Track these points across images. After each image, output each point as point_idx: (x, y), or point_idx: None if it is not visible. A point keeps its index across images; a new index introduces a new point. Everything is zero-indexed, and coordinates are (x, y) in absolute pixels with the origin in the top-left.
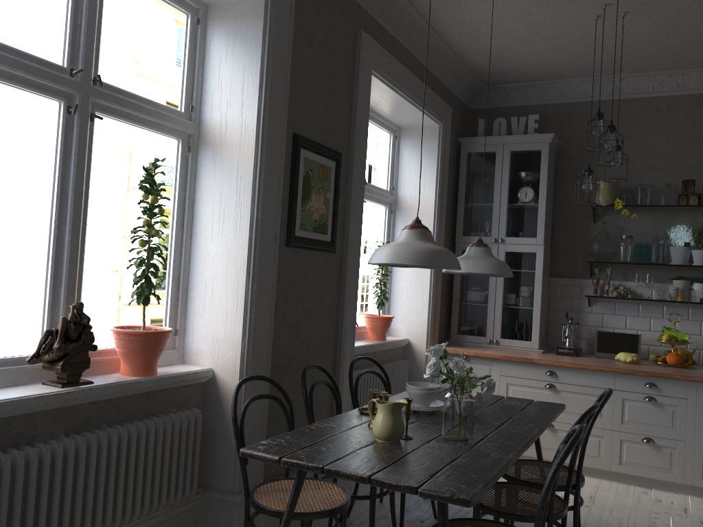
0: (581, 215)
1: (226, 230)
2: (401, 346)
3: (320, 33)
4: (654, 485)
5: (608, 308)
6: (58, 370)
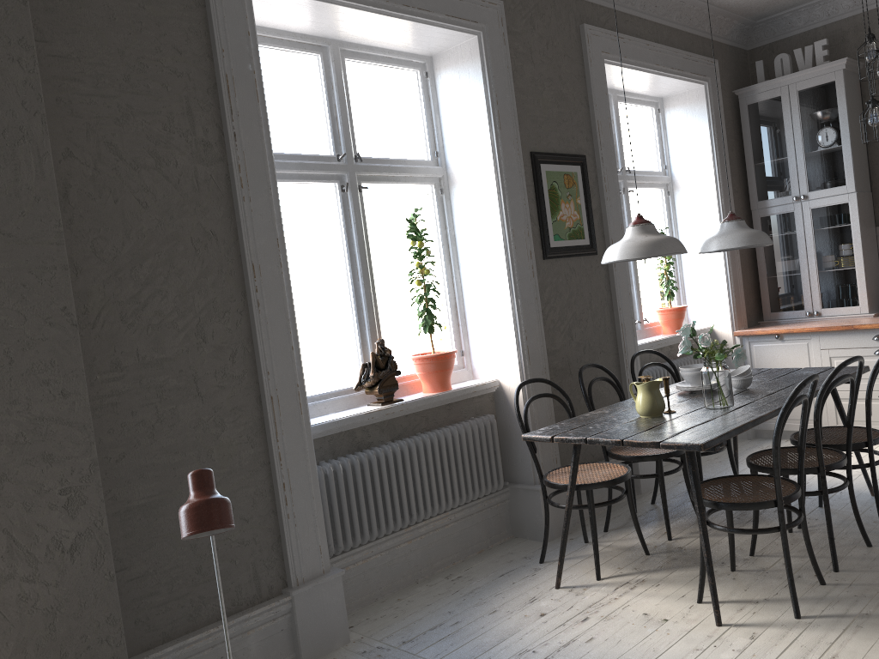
0: None
1: (486, 257)
2: None
3: (539, 46)
4: None
5: None
6: (376, 392)
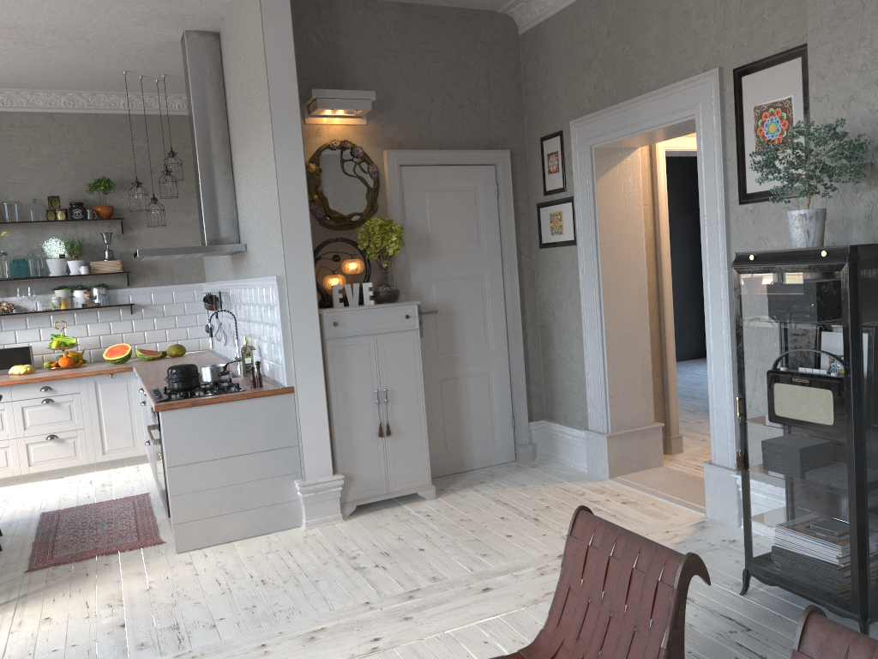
0: None
1: None
2: None
3: None
4: (65, 474)
5: None
6: None
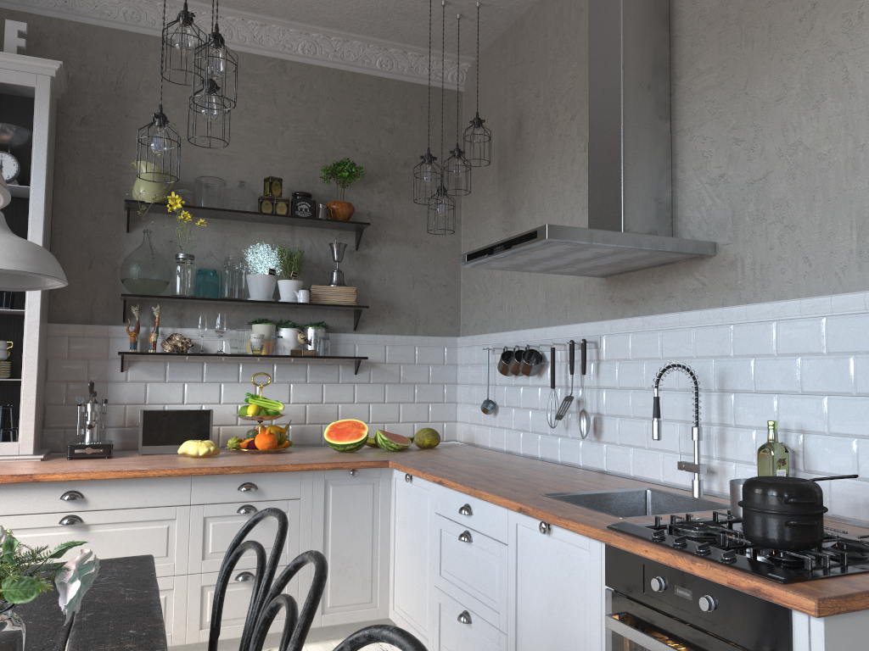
0: (105, 217)
1: None
2: None
3: None
4: None
5: (155, 372)
6: None
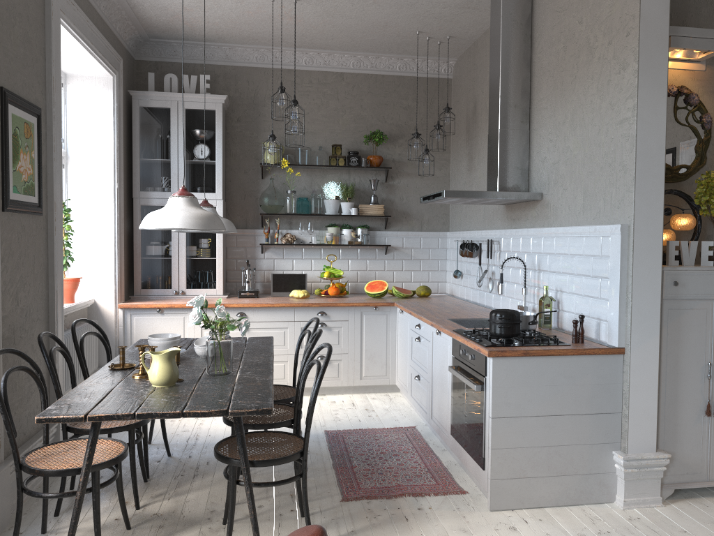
0: (250, 171)
1: None
2: (88, 306)
3: None
4: (327, 392)
5: (278, 253)
6: None
